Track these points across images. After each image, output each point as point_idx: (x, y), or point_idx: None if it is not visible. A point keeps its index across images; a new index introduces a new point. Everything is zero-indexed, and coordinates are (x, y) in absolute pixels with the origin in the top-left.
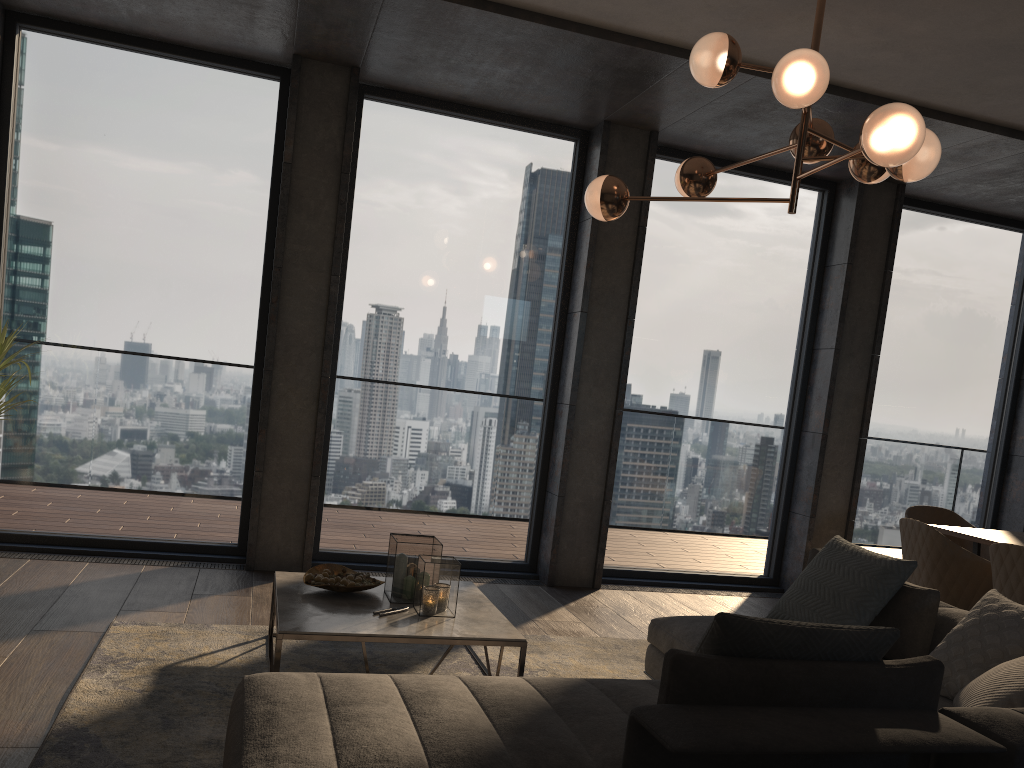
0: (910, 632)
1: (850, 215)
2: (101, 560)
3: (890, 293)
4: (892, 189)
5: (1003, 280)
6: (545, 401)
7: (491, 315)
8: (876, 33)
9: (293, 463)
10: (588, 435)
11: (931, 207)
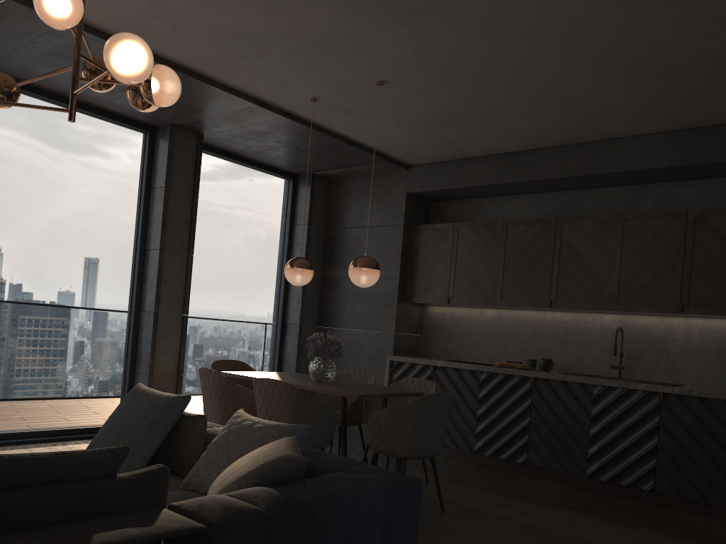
0: (187, 449)
1: (165, 152)
2: None
3: (200, 212)
4: (195, 137)
5: (274, 208)
6: None
7: None
8: (150, 4)
9: None
10: None
11: (224, 154)
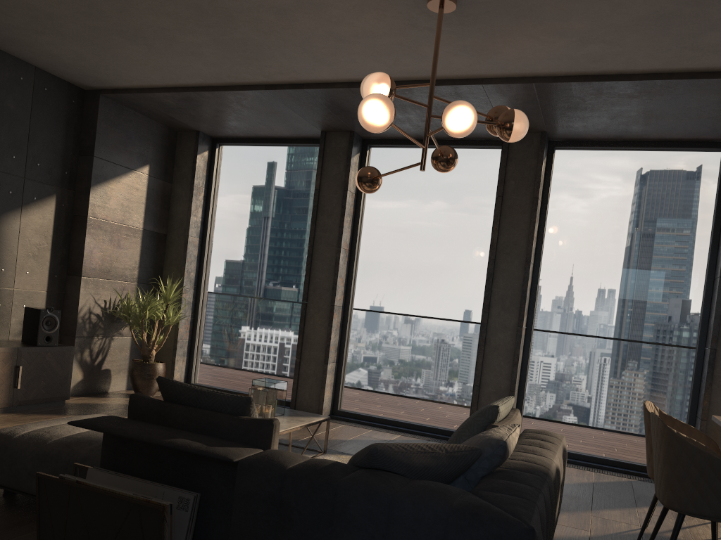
0: None
1: None
2: None
3: None
4: None
5: None
6: (480, 322)
7: (443, 266)
8: (562, 36)
9: (316, 355)
10: (497, 344)
11: None
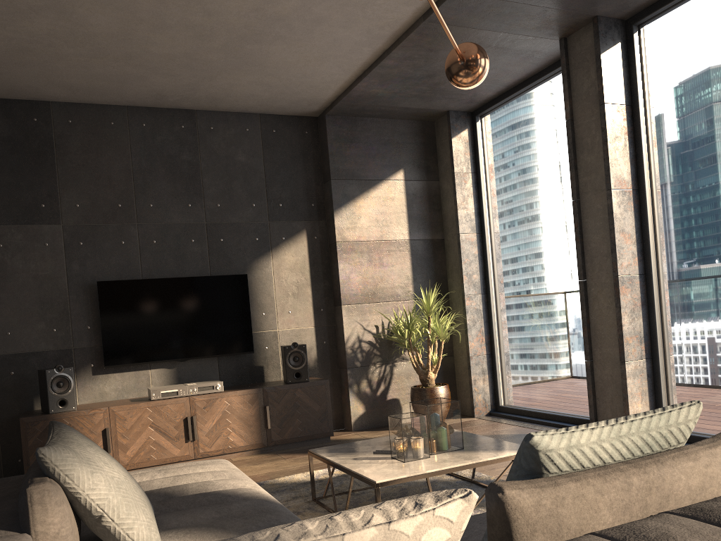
0: None
1: None
2: (527, 425)
3: None
4: None
5: None
6: None
7: None
8: None
9: (609, 352)
10: None
11: None
